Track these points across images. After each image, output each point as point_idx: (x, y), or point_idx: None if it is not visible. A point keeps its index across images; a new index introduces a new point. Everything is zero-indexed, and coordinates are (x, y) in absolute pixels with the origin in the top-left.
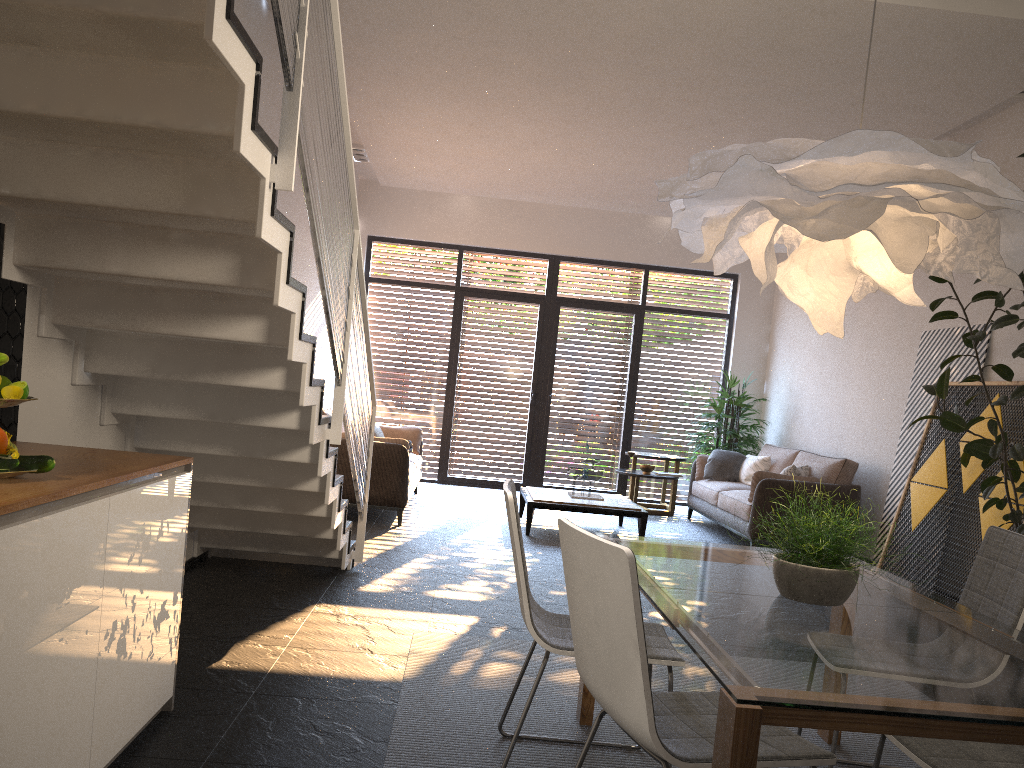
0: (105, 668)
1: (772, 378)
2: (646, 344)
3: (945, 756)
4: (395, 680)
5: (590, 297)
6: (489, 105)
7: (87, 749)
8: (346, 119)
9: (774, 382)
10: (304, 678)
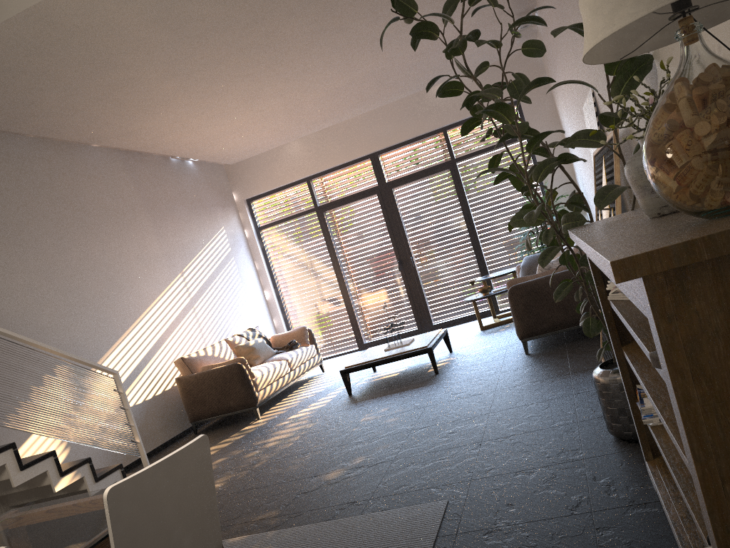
0: None
1: (575, 171)
2: (469, 187)
3: None
4: None
5: (412, 171)
6: (175, 102)
7: None
8: None
9: (576, 174)
10: None
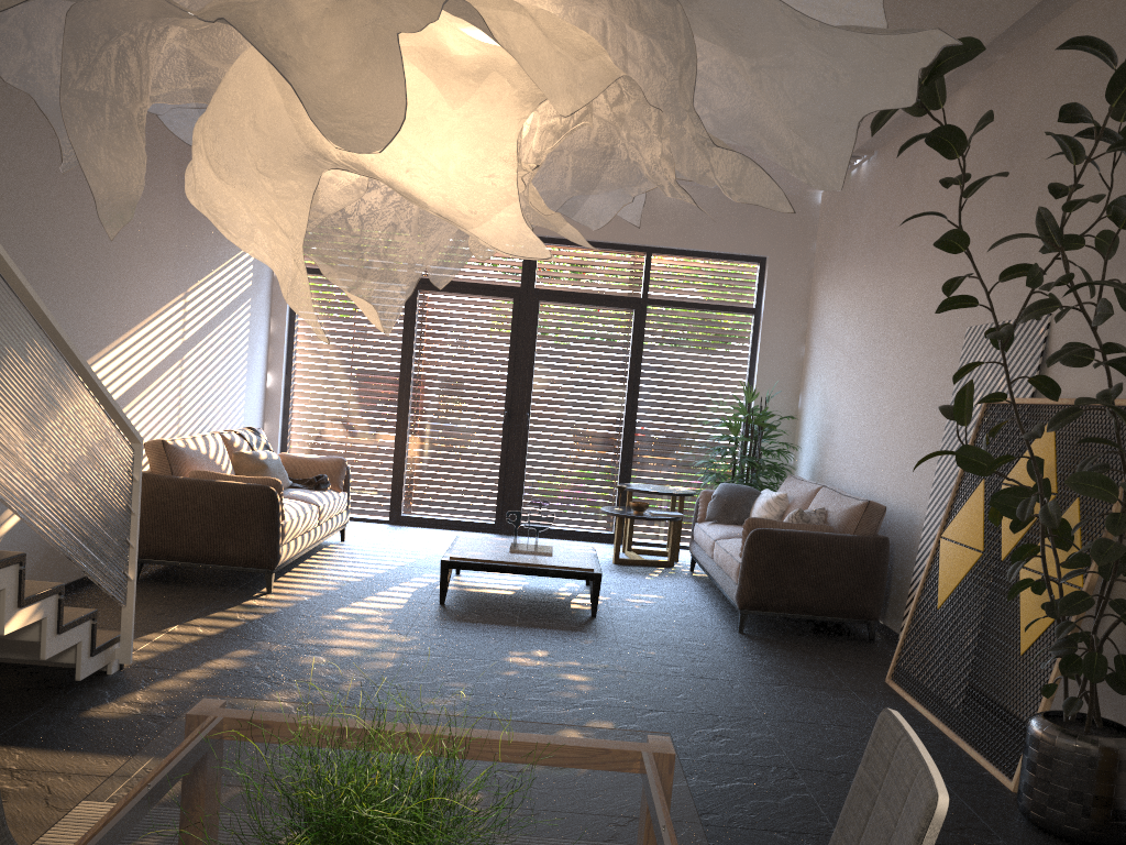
0: None
1: (807, 389)
2: (650, 347)
3: None
4: None
5: (578, 289)
6: None
7: None
8: None
9: (809, 394)
10: None
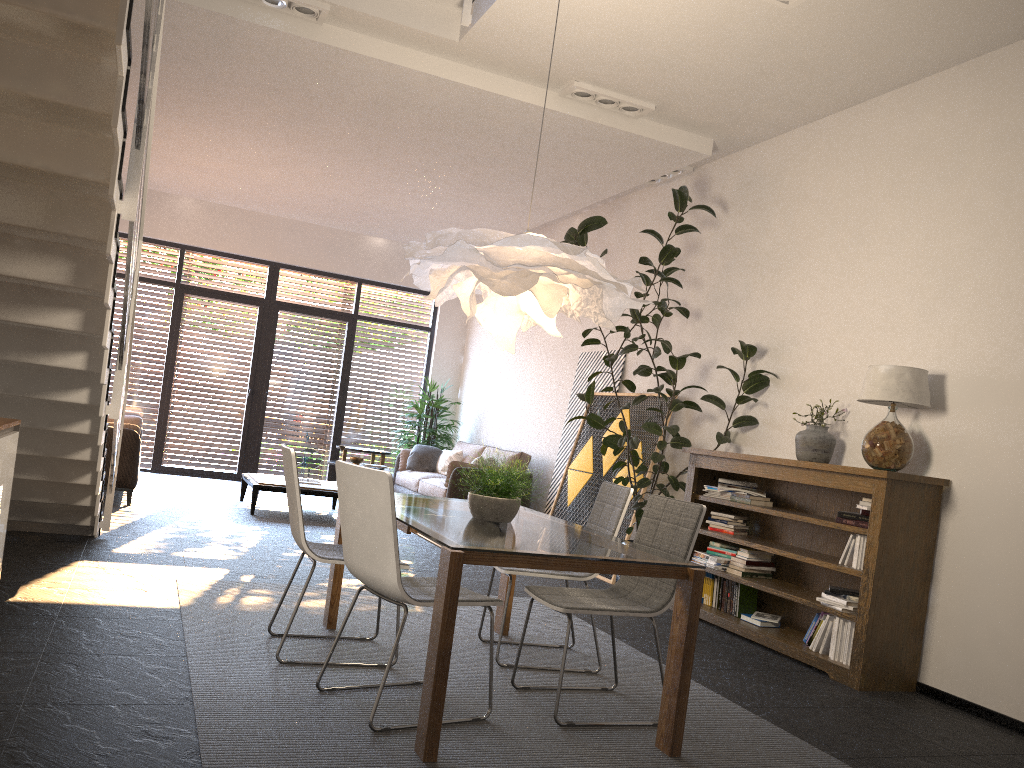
0: None
1: (465, 385)
2: (357, 349)
3: (563, 602)
4: (174, 607)
5: (307, 303)
6: (231, 128)
7: None
8: (149, 156)
9: (467, 389)
10: (96, 607)
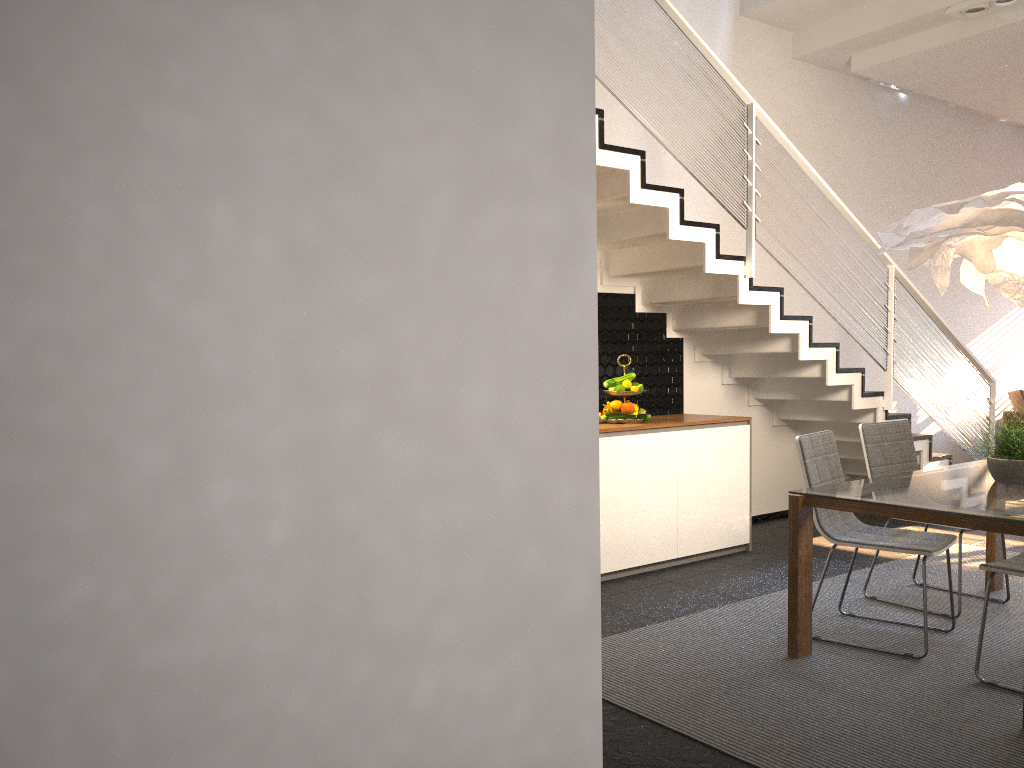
0: (683, 508)
1: None
2: None
3: (1012, 563)
4: (895, 559)
5: None
6: None
7: (674, 541)
8: (842, 208)
9: None
10: (839, 551)
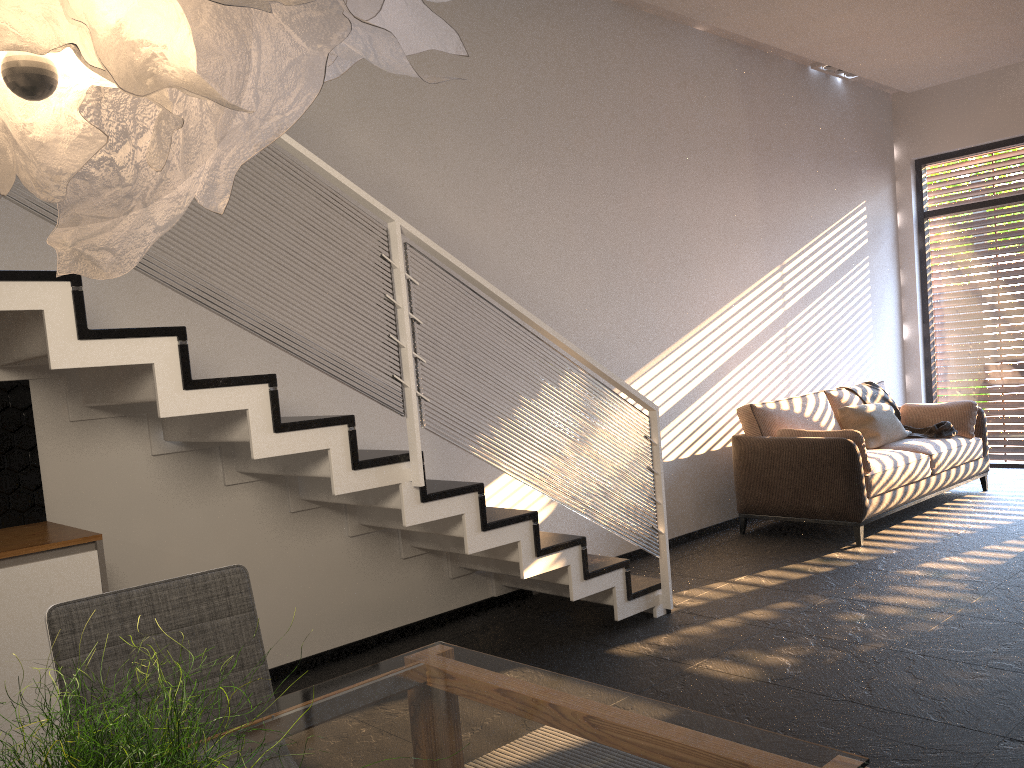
0: None
1: None
2: None
3: None
4: None
5: None
6: None
7: None
8: None
9: None
10: None
